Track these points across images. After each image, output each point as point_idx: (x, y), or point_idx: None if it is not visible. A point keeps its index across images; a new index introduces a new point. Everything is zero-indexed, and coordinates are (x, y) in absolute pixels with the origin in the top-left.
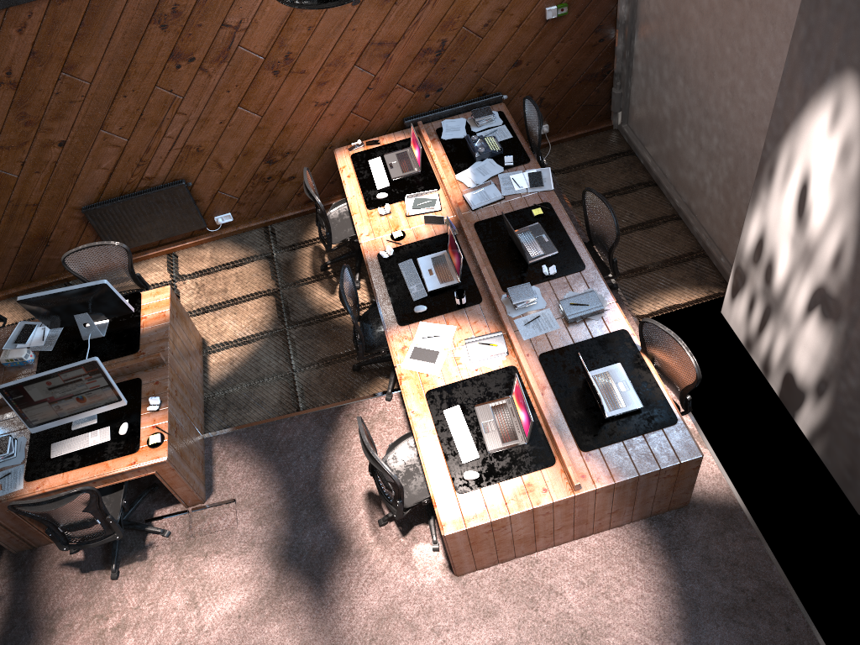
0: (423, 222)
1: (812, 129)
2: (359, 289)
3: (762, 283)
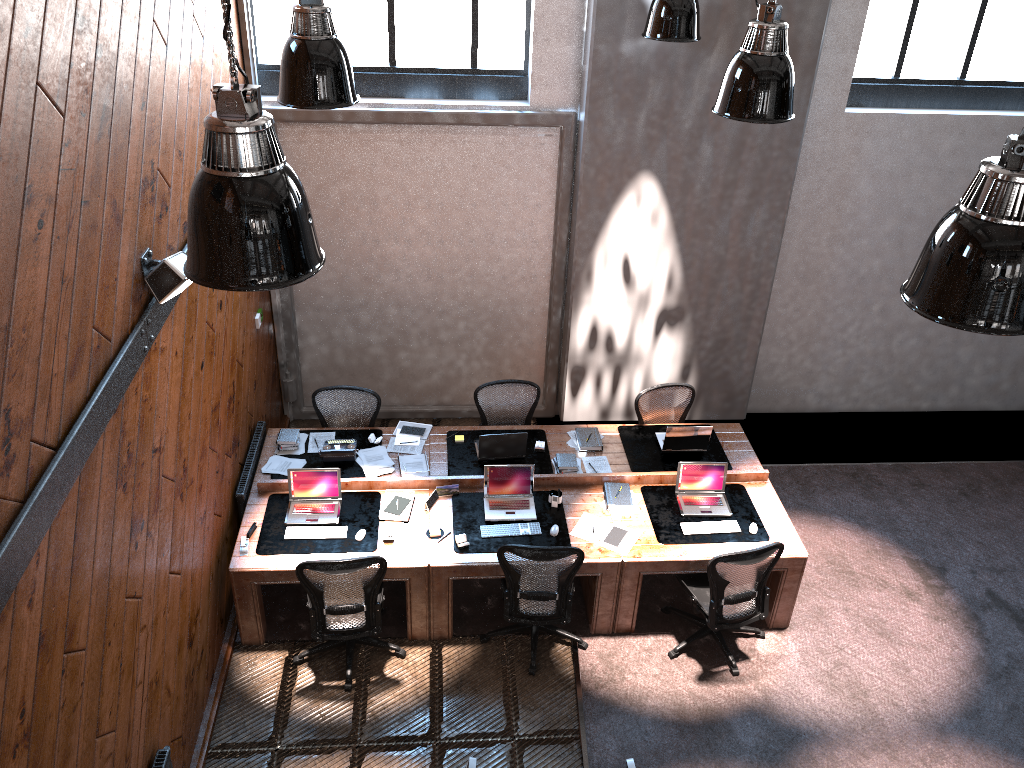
0: (424, 511)
1: (620, 223)
2: (405, 654)
3: (604, 356)
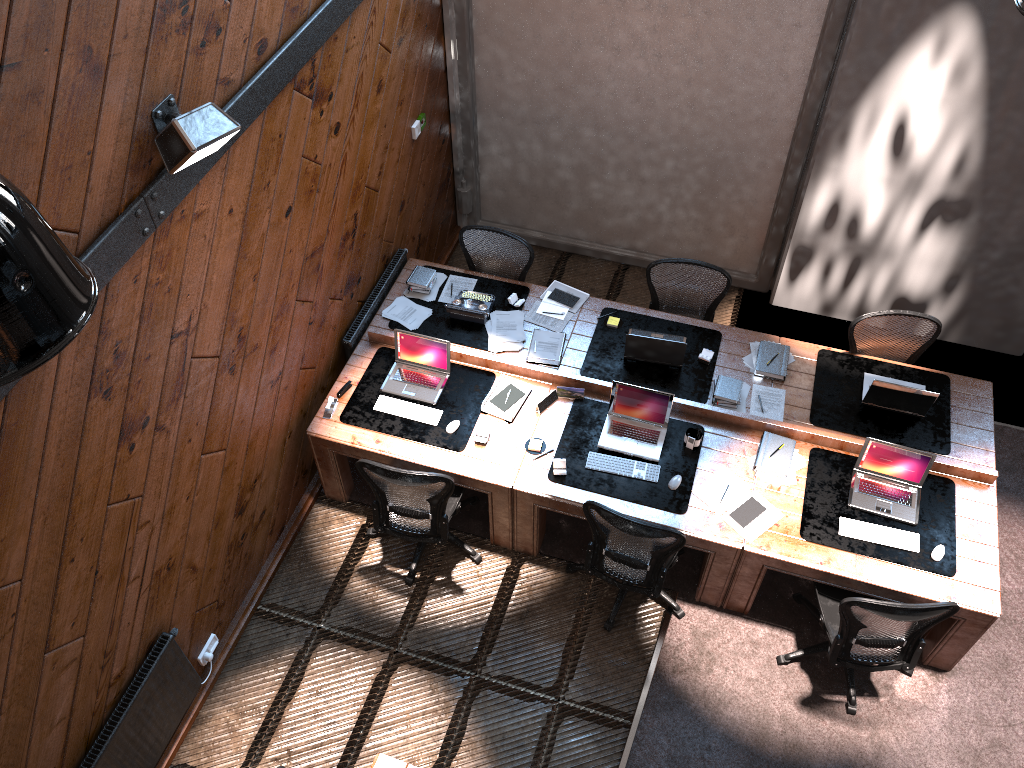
0: (535, 413)
1: (906, 73)
2: (481, 560)
3: (842, 242)
